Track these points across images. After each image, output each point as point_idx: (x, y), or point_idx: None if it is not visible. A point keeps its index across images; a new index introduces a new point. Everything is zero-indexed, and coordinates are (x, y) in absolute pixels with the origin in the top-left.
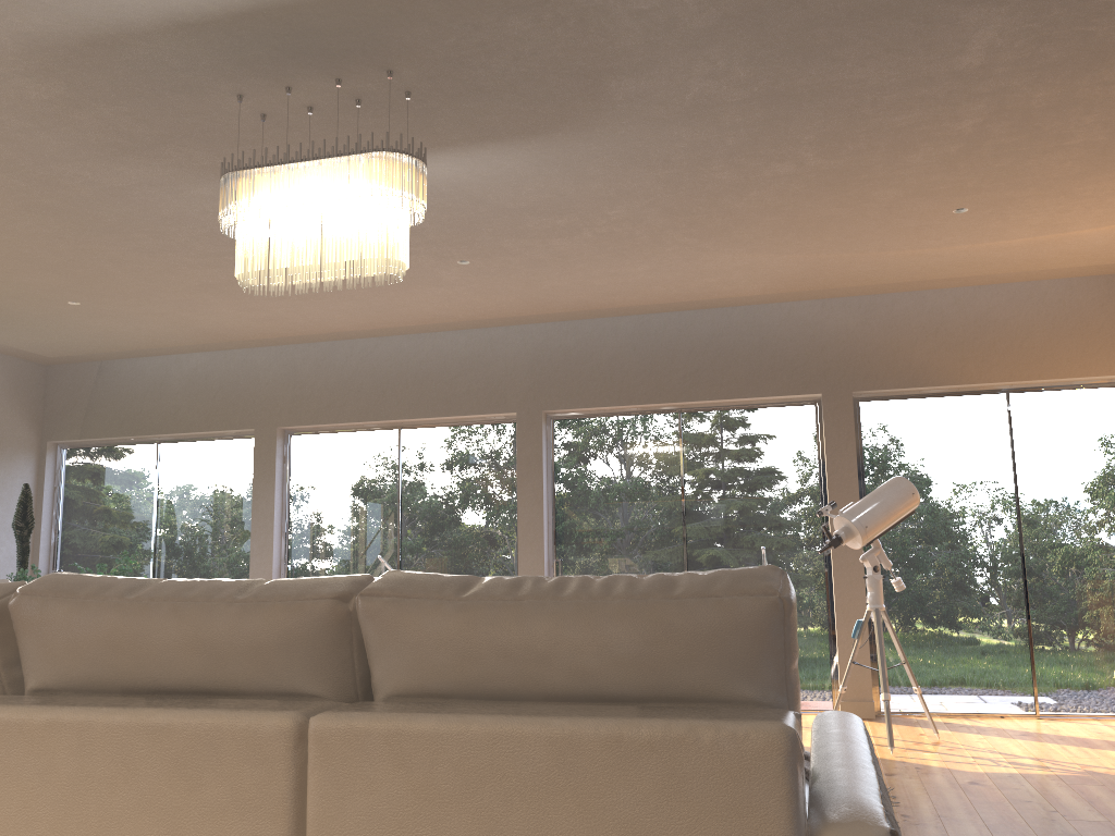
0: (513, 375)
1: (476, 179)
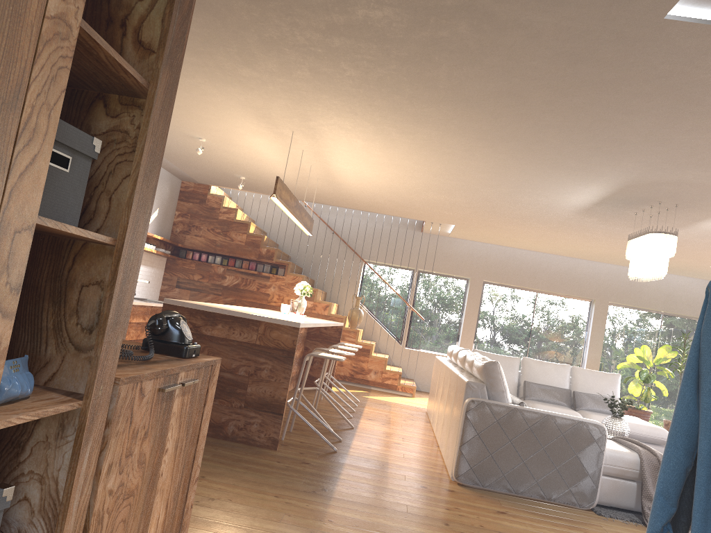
0: None
1: None
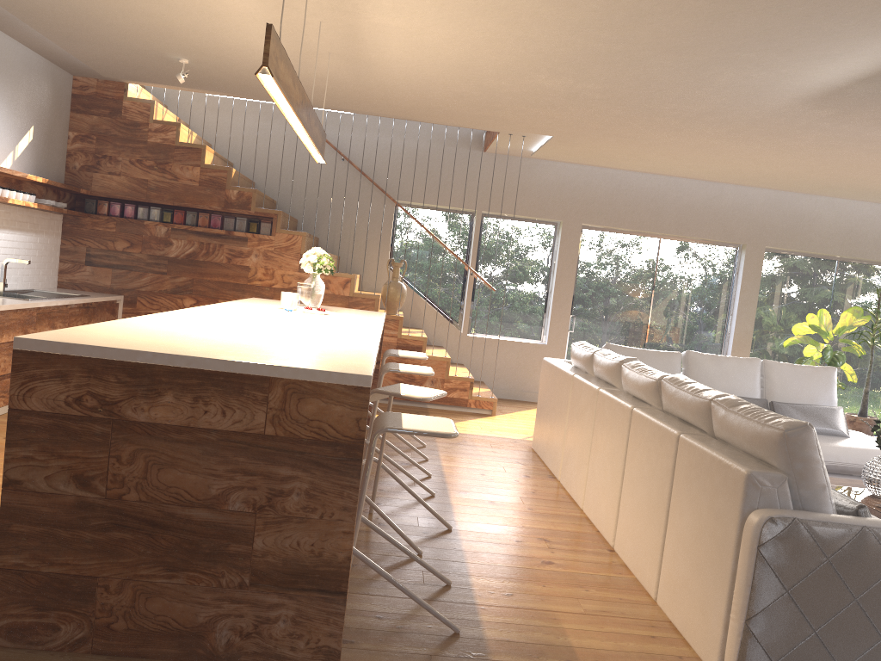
0: None
1: None
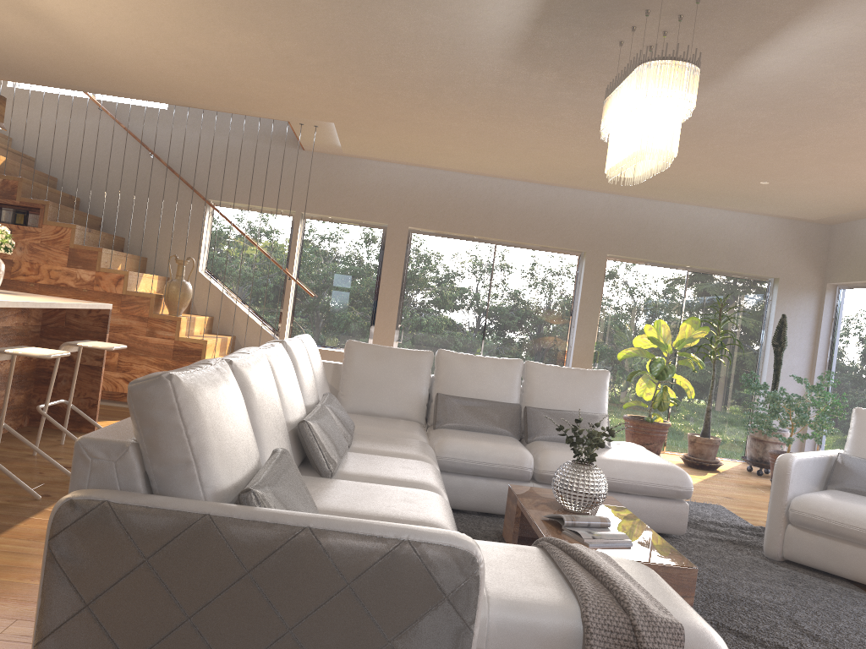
0: None
1: None
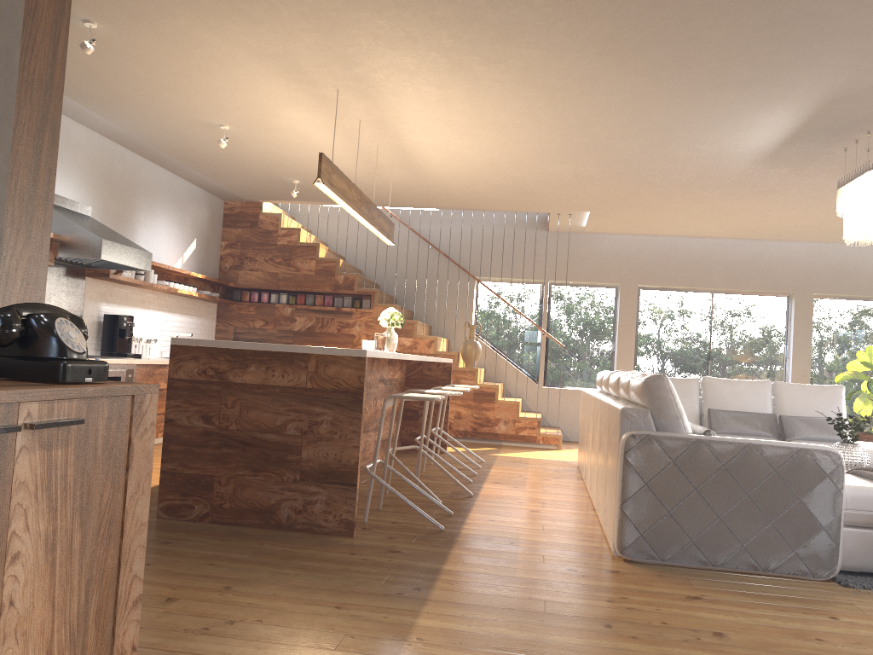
0: None
1: None
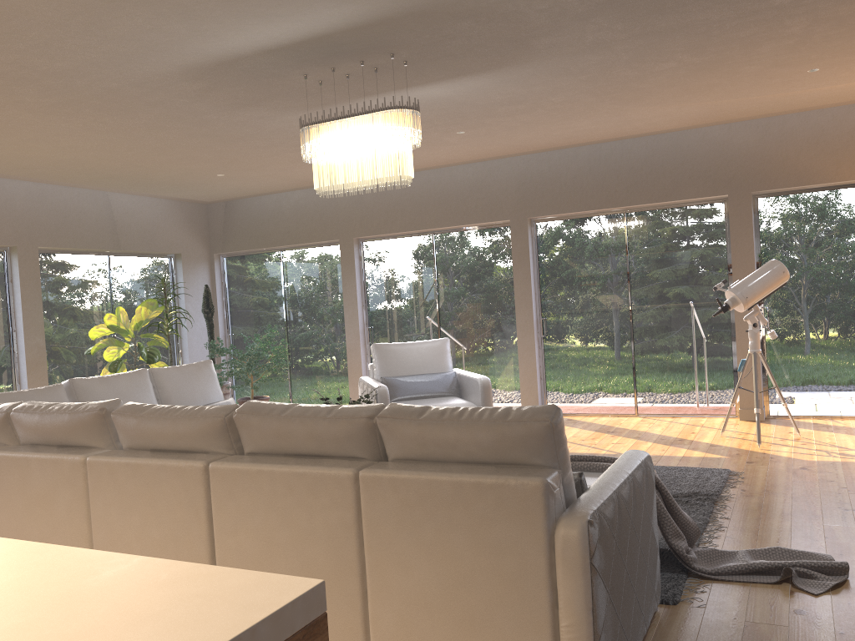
0: (506, 193)
1: (458, 93)
